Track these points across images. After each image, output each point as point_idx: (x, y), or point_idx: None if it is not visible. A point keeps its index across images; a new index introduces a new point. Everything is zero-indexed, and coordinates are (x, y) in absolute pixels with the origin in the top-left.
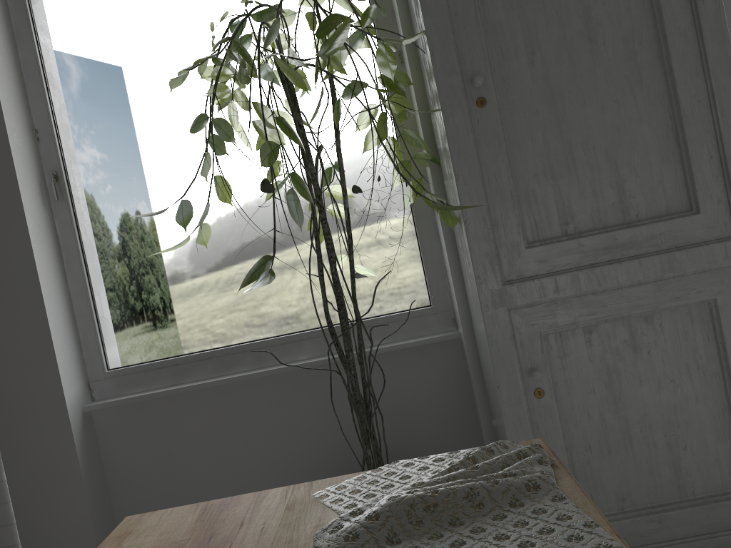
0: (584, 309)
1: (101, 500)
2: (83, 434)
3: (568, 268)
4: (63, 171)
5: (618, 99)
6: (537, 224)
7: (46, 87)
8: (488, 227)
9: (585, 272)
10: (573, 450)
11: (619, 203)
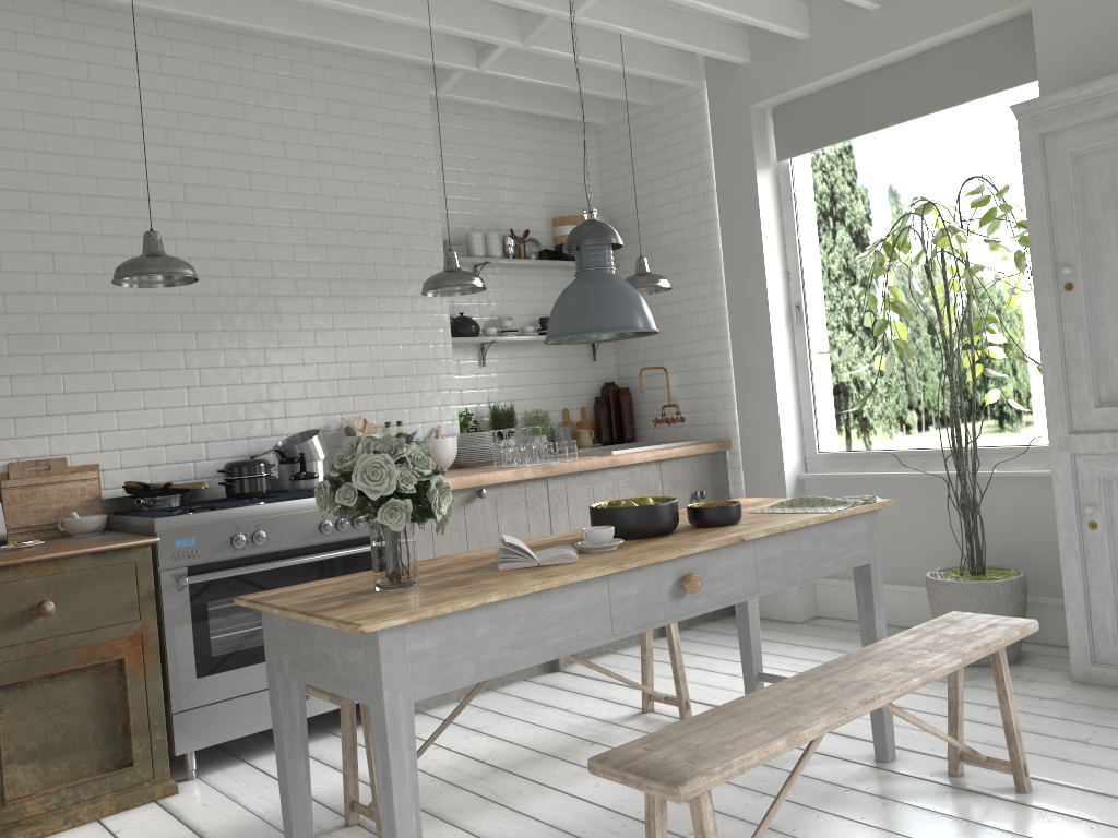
0: None
1: None
2: (794, 493)
3: None
4: (803, 303)
5: None
6: (1111, 388)
7: (797, 241)
8: (1061, 386)
9: None
10: None
11: None
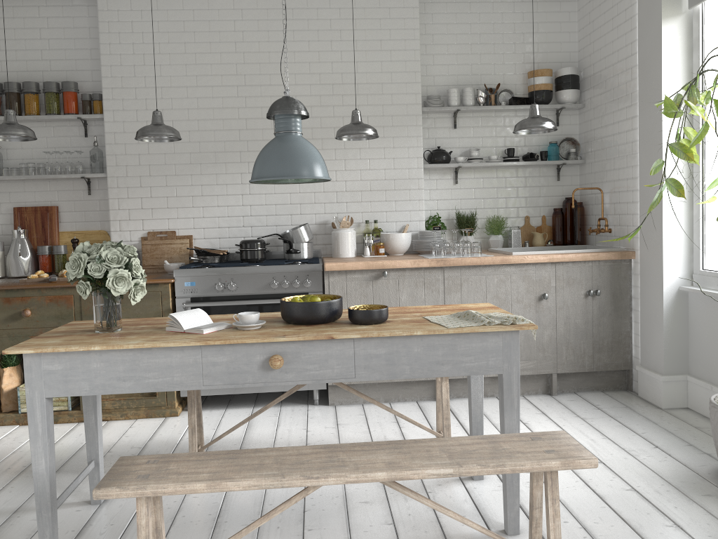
0: None
1: (677, 344)
2: (673, 301)
3: None
4: None
5: None
6: None
7: (700, 80)
8: None
9: None
10: None
11: None
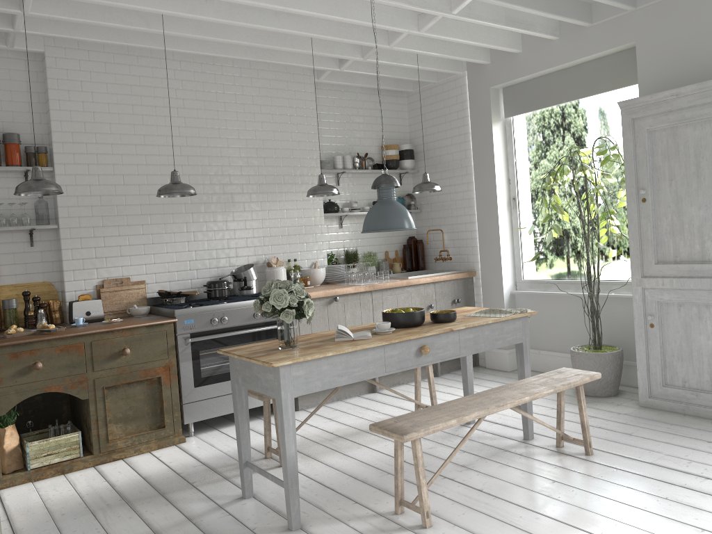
0: (675, 295)
1: None
2: (508, 301)
3: (670, 276)
4: (516, 197)
5: (707, 205)
6: (663, 254)
7: (514, 162)
8: (638, 252)
9: (675, 279)
10: (666, 354)
11: (701, 252)
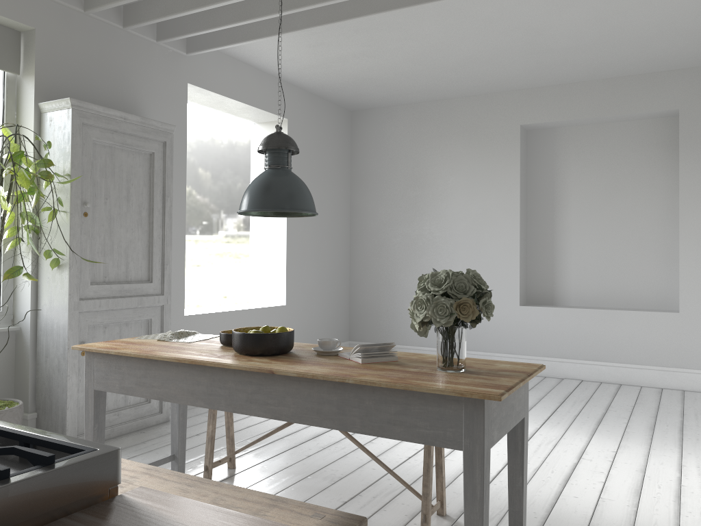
0: (107, 316)
1: None
2: None
3: (105, 297)
4: None
5: (133, 228)
6: (94, 275)
7: None
8: (79, 272)
9: (112, 299)
10: None
11: (126, 272)
